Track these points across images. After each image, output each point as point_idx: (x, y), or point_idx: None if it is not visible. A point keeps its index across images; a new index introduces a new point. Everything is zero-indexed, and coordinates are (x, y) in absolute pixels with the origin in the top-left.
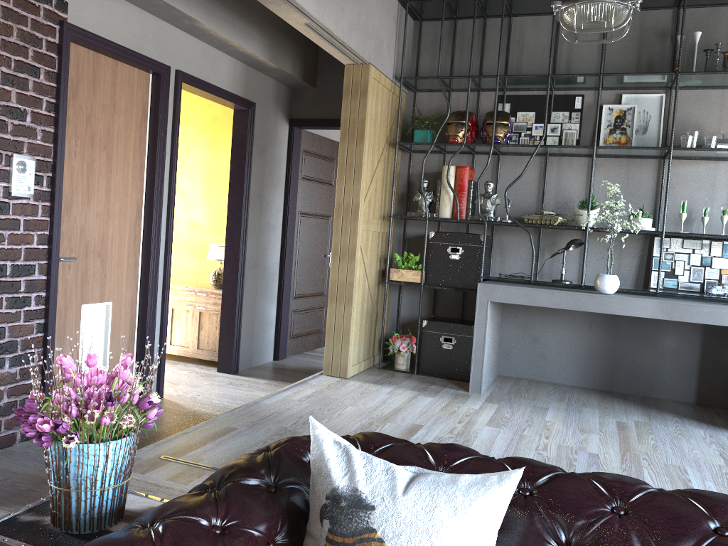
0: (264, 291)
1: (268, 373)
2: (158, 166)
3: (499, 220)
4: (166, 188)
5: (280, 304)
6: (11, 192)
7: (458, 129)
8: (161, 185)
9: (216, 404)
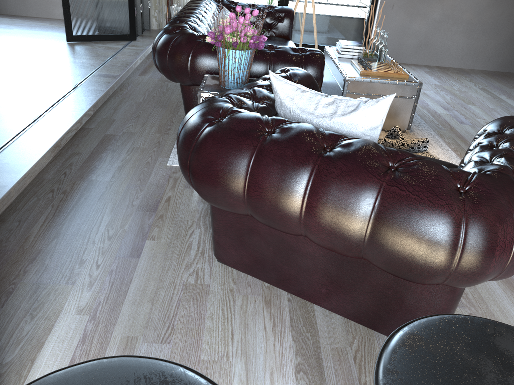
0: None
1: None
2: None
3: None
4: None
5: None
6: None
7: None
8: None
9: None
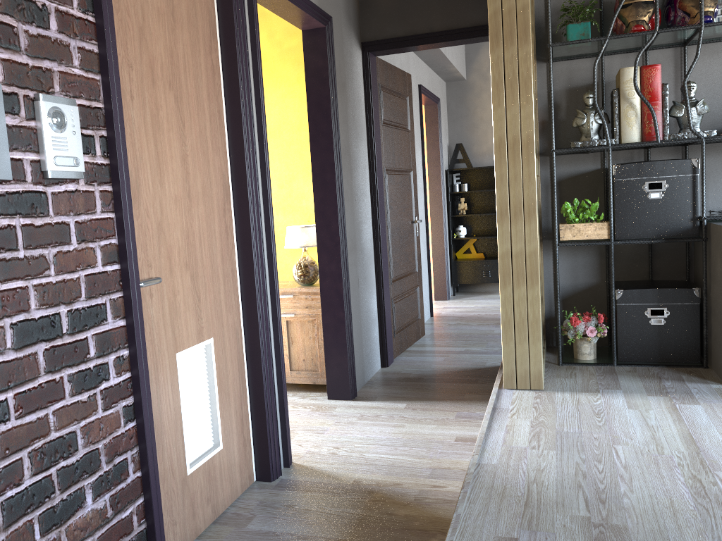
0: (365, 280)
1: (394, 390)
2: (245, 112)
3: (715, 135)
4: (255, 147)
5: (381, 293)
6: (45, 171)
7: (642, 10)
8: (252, 143)
9: (376, 462)
